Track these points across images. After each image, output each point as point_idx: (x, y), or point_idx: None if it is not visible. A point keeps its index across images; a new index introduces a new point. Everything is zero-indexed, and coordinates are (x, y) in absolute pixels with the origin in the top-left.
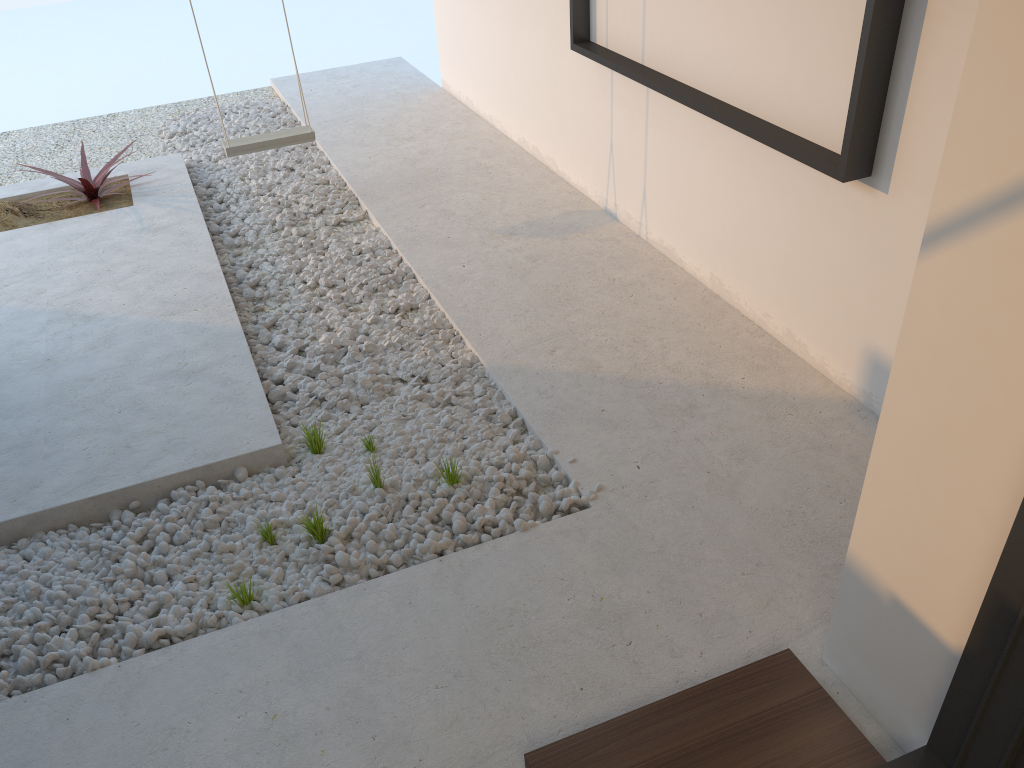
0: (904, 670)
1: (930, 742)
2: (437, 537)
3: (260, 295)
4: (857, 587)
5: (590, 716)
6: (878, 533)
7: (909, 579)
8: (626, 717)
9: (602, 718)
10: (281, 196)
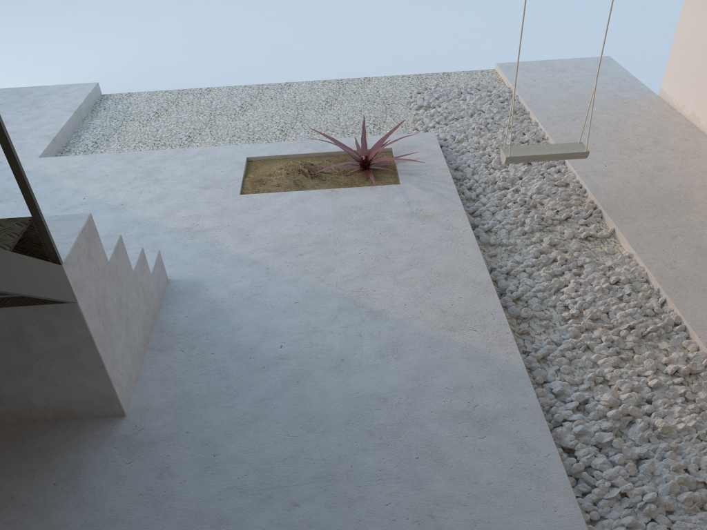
0: None
1: None
2: None
3: (525, 315)
4: None
5: None
6: None
7: None
8: None
9: None
10: (525, 193)
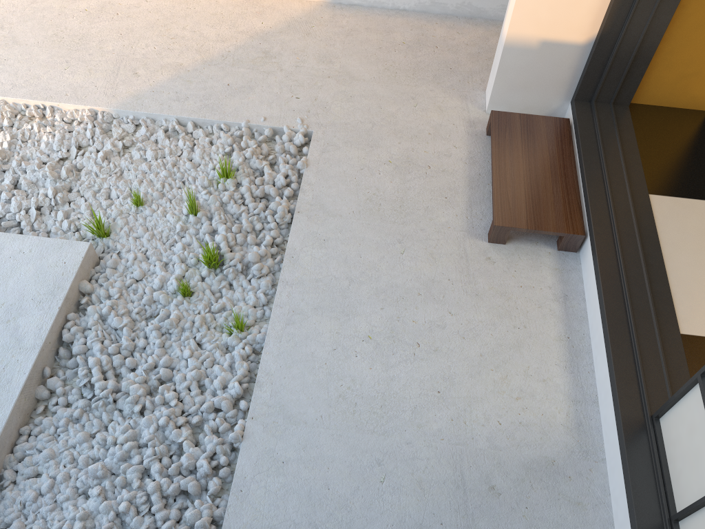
0: (549, 77)
1: (576, 97)
2: (279, 203)
3: None
4: (514, 53)
5: (465, 202)
6: (530, 11)
7: (553, 24)
8: (495, 180)
9: (469, 199)
10: None
